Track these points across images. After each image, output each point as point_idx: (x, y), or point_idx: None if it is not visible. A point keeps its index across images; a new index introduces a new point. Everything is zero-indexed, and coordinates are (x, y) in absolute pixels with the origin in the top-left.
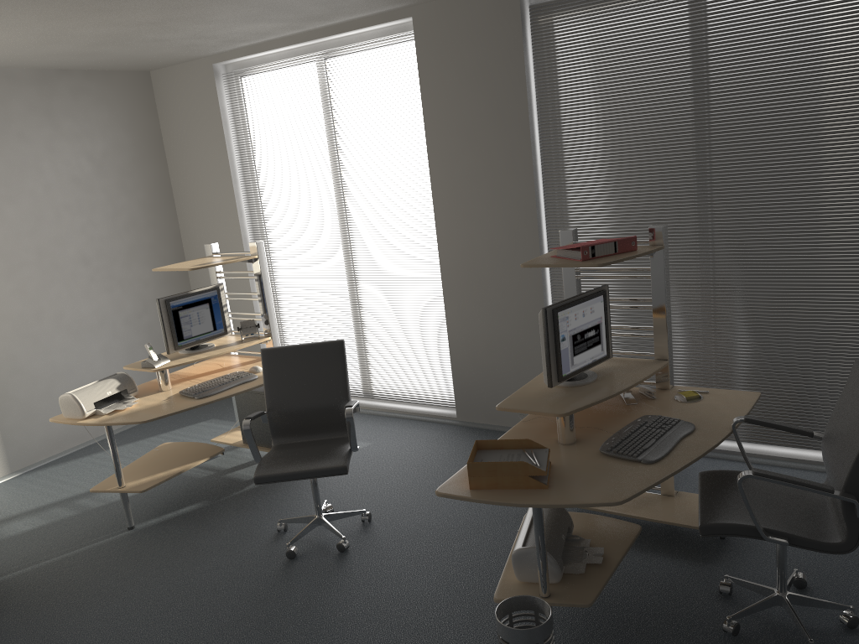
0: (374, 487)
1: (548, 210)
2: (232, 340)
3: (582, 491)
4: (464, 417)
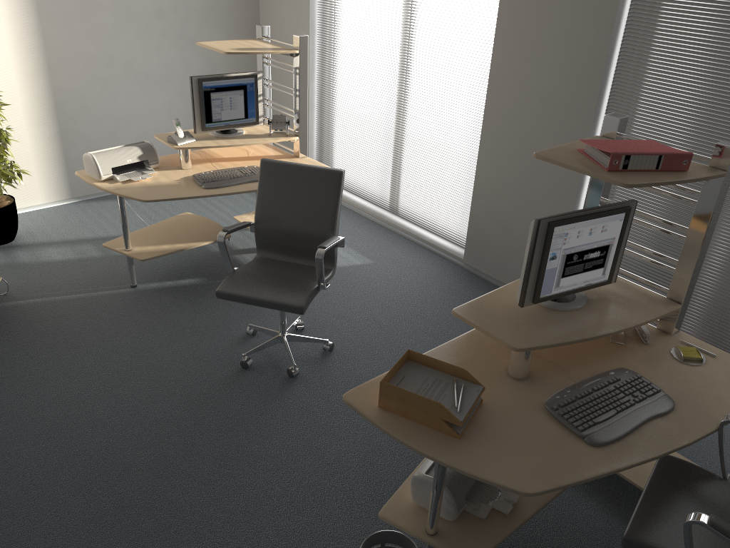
0: (352, 313)
1: (618, 71)
2: (263, 131)
3: (495, 460)
4: (470, 261)
